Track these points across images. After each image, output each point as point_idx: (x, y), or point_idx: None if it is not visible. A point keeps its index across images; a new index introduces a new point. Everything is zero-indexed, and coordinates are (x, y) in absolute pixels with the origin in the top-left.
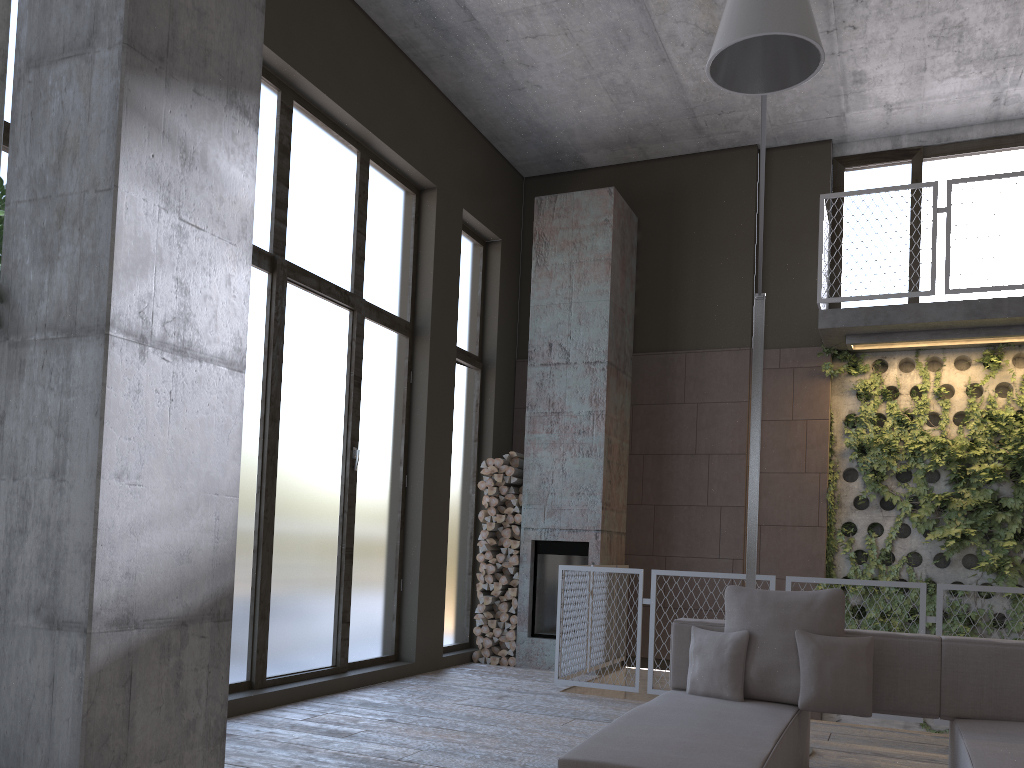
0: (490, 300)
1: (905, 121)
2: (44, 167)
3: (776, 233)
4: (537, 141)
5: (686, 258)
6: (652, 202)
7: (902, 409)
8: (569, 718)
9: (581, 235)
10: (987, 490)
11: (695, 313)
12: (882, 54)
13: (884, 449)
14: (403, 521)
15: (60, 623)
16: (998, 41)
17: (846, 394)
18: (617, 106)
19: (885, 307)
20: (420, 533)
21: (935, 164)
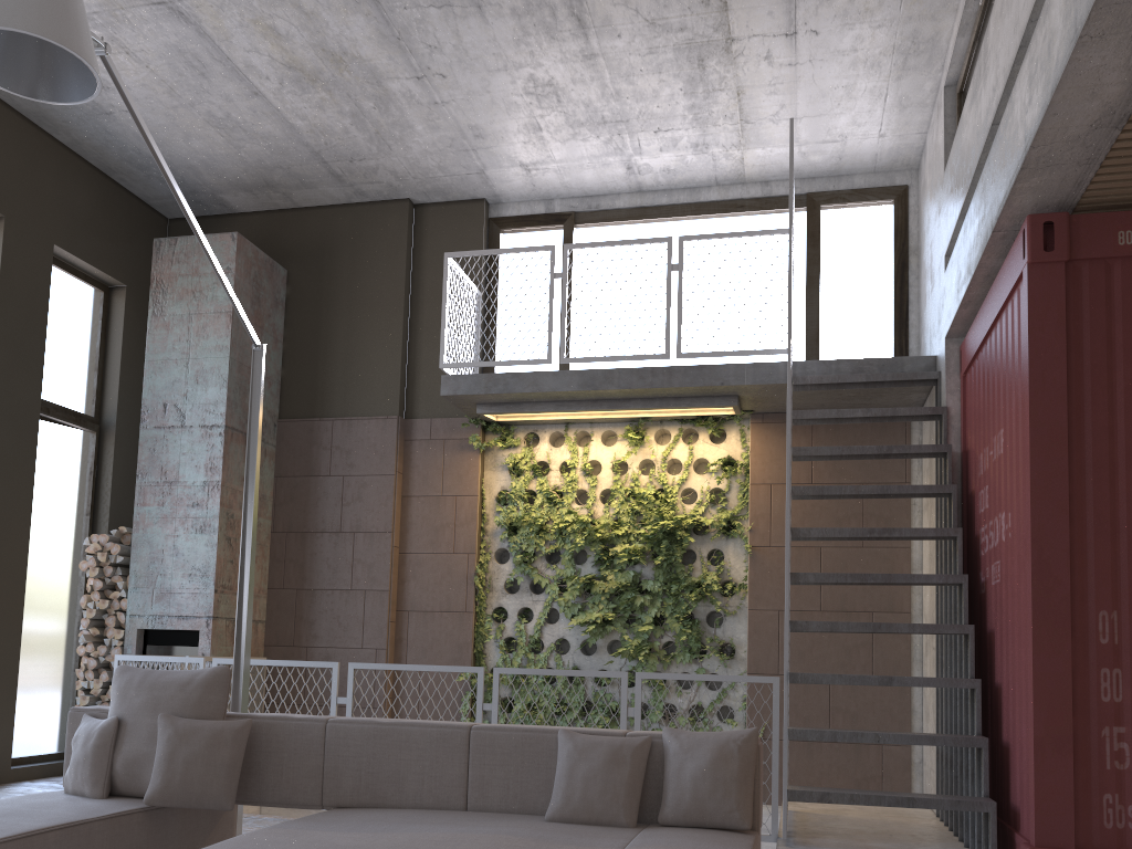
0: (112, 353)
1: (551, 184)
2: None
3: (430, 294)
4: (161, 177)
5: (336, 316)
6: (303, 254)
7: (552, 486)
8: None
9: (202, 283)
10: (629, 572)
11: (344, 377)
12: (488, 108)
13: (532, 528)
14: None
15: None
16: (598, 104)
17: (499, 469)
18: (232, 143)
19: (505, 374)
20: None
21: (586, 231)
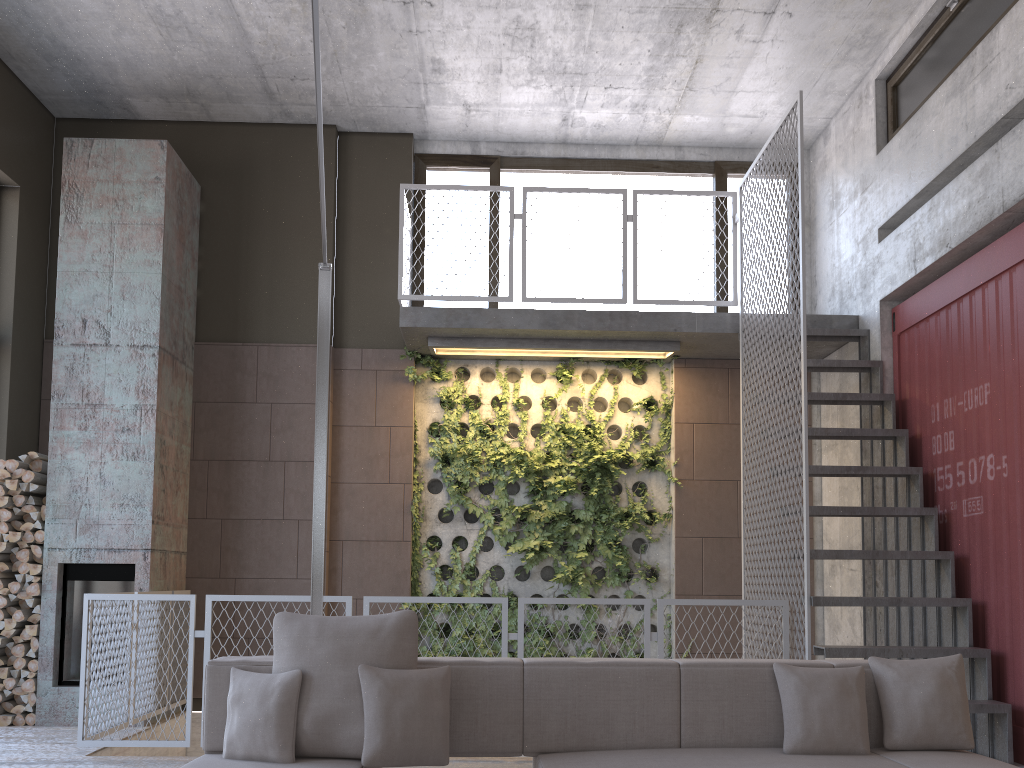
0: (4, 260)
1: (483, 126)
2: None
3: (357, 224)
4: (68, 70)
5: (258, 239)
6: (218, 171)
7: (484, 419)
8: None
9: (125, 192)
10: (562, 502)
11: (269, 302)
12: (460, 44)
13: (467, 460)
14: None
15: None
16: (566, 55)
17: (430, 401)
18: (169, 43)
19: (466, 310)
20: None
21: (512, 176)
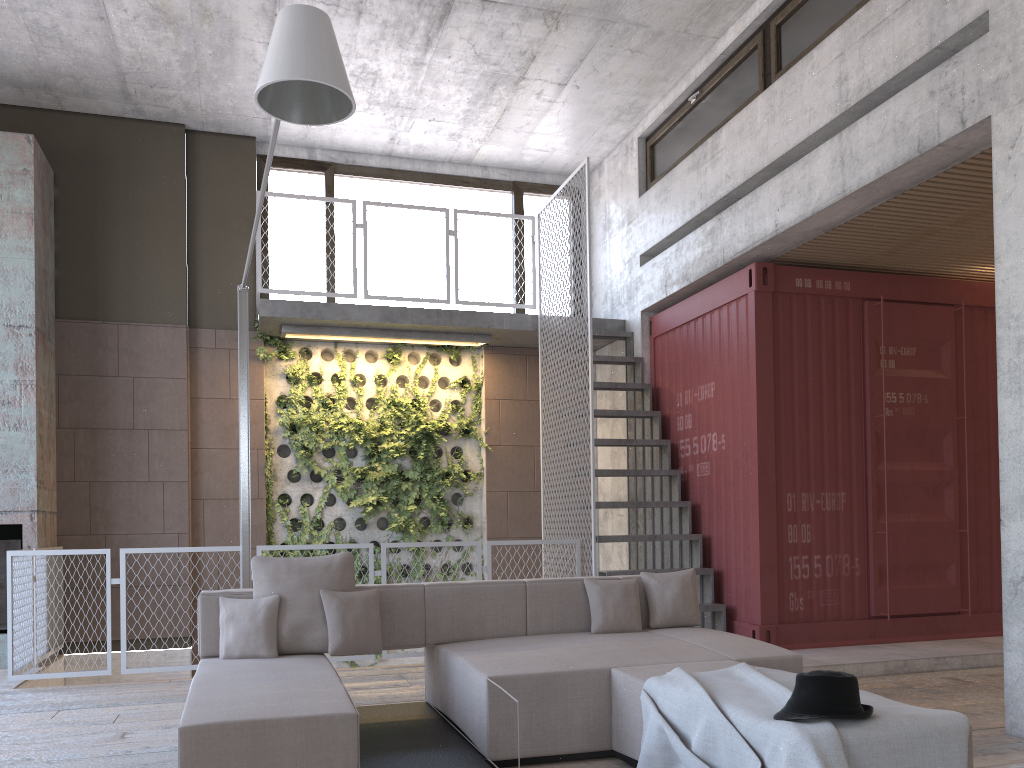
0: None
1: (321, 137)
2: None
3: (207, 216)
4: None
5: (114, 225)
6: (71, 158)
7: (326, 393)
8: (52, 711)
9: None
10: (394, 464)
11: (127, 284)
12: None
13: (313, 428)
14: None
15: None
16: (401, 94)
17: (277, 377)
18: (38, 48)
19: (318, 303)
20: None
21: (344, 181)
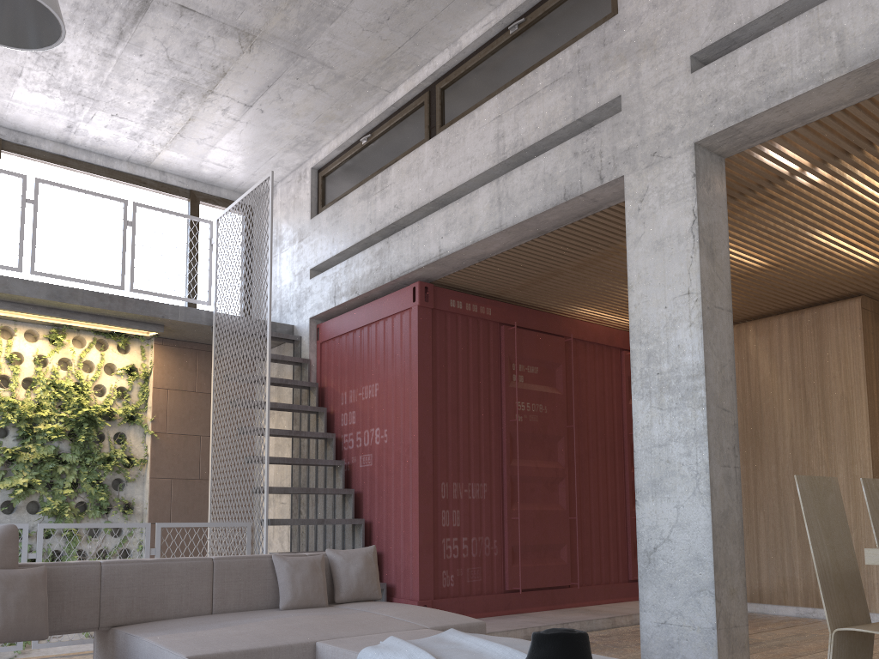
0: None
1: None
2: None
3: None
4: None
5: None
6: None
7: None
8: None
9: None
10: (51, 446)
11: None
12: None
13: None
14: None
15: None
16: (85, 83)
17: None
18: None
19: None
20: None
21: (12, 159)
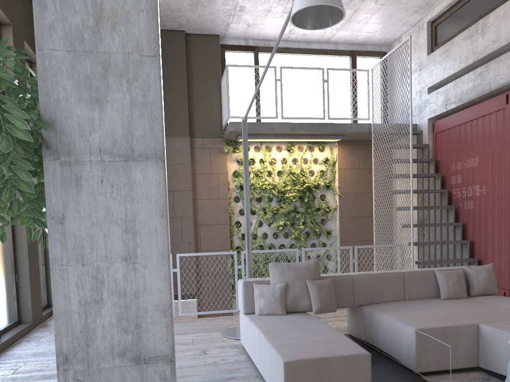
0: None
1: (253, 33)
2: (81, 26)
3: (196, 79)
4: None
5: None
6: None
7: (257, 169)
8: None
9: None
10: (292, 204)
11: None
12: (256, 0)
13: (251, 187)
14: (13, 238)
15: (147, 359)
16: None
17: (233, 161)
18: None
19: (258, 123)
20: (27, 245)
21: (263, 56)
